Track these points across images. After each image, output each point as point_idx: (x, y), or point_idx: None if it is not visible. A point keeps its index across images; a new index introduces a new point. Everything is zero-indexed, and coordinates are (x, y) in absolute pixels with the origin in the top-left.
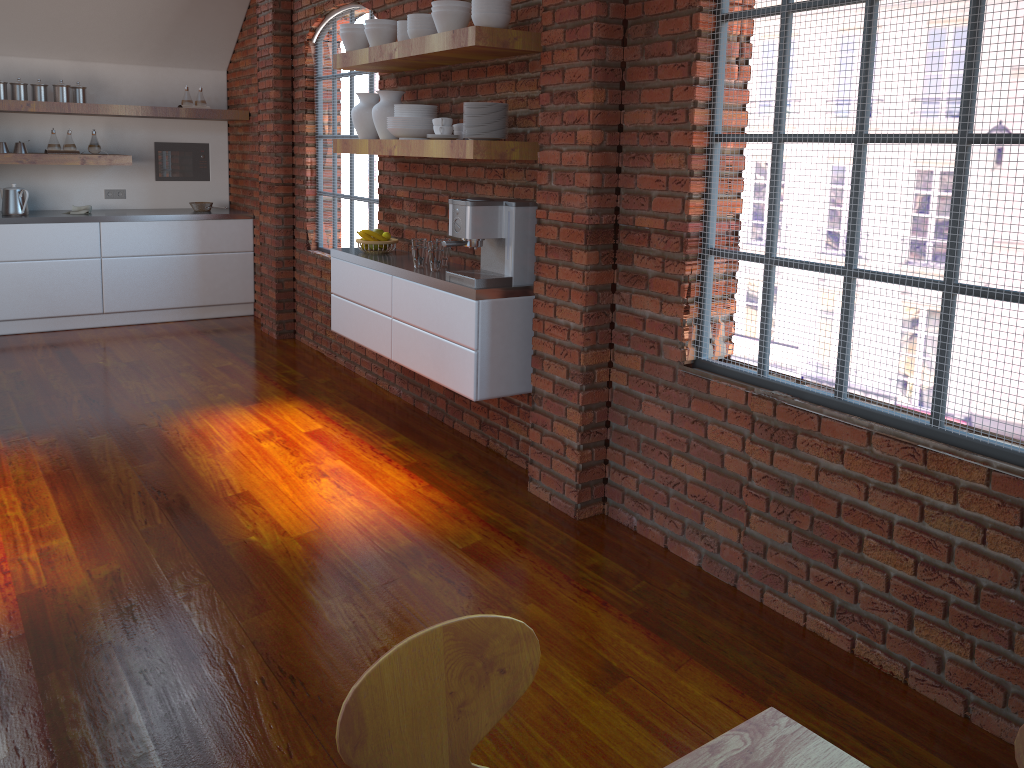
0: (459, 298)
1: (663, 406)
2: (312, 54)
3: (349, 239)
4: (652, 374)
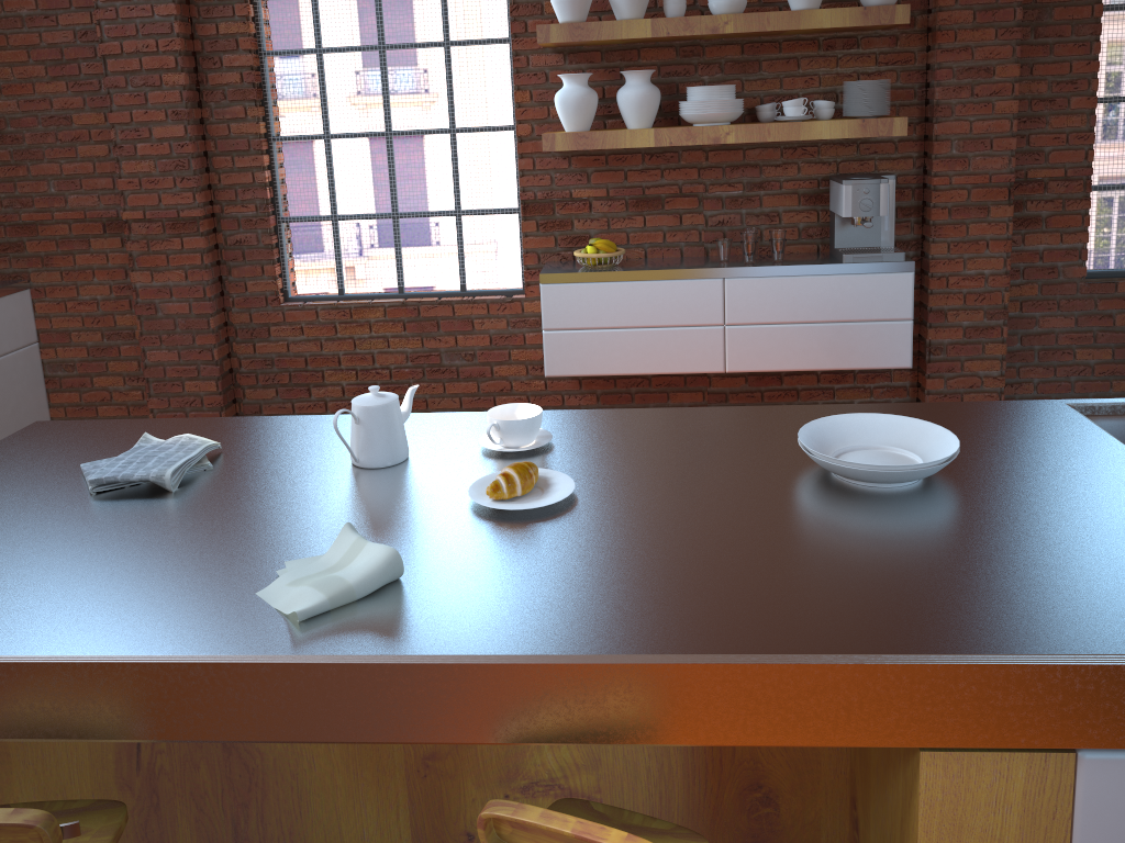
0: (880, 275)
1: (1062, 316)
2: (250, 17)
3: (396, 271)
4: (1052, 294)
